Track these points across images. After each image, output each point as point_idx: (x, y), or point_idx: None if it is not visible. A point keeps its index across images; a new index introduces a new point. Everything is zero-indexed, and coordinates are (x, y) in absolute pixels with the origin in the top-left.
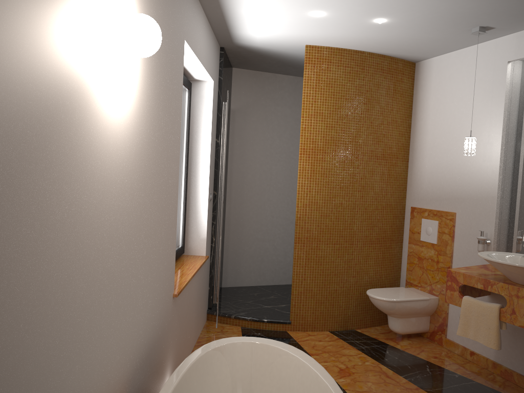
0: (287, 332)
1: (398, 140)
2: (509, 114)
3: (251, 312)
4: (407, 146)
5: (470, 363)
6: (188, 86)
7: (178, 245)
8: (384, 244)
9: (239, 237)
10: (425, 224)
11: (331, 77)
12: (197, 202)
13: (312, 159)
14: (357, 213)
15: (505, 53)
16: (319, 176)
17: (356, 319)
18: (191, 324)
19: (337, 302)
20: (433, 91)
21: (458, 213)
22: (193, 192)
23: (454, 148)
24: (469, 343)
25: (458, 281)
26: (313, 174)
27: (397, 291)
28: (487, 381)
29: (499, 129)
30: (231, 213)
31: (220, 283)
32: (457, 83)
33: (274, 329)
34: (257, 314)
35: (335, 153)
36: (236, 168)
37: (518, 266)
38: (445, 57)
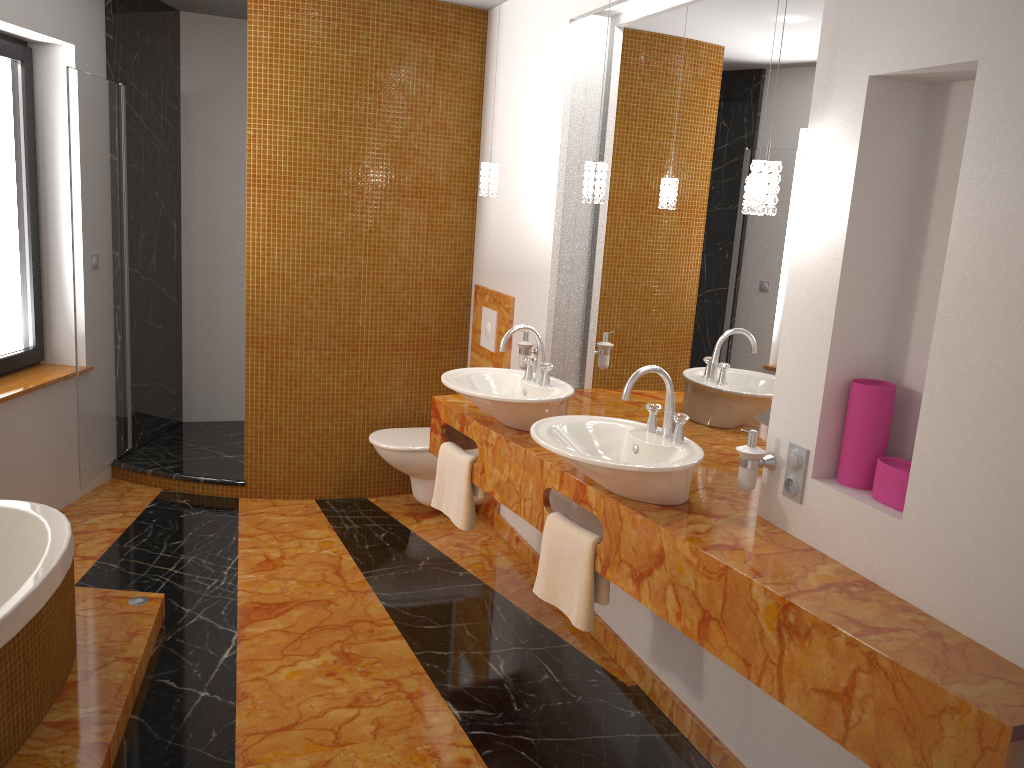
0: (238, 500)
1: (452, 162)
2: (583, 120)
3: (188, 466)
4: (472, 171)
5: (511, 555)
6: (15, 55)
7: (20, 348)
8: (424, 351)
9: (213, 334)
10: (485, 318)
11: (301, 40)
12: (63, 271)
13: (271, 196)
14: (365, 294)
15: (568, 3)
16: (286, 227)
17: (369, 480)
18: (20, 481)
19: (331, 450)
20: (502, 68)
21: (516, 299)
22: (54, 253)
23: (517, 179)
24: (518, 523)
25: (440, 418)
26: (274, 222)
27: (428, 434)
28: (505, 583)
29: (557, 148)
30: (193, 290)
31: (170, 414)
32: (524, 56)
33: (218, 494)
34: (194, 469)
35: (316, 185)
36: (199, 206)
37: (464, 393)
38: (515, 2)
